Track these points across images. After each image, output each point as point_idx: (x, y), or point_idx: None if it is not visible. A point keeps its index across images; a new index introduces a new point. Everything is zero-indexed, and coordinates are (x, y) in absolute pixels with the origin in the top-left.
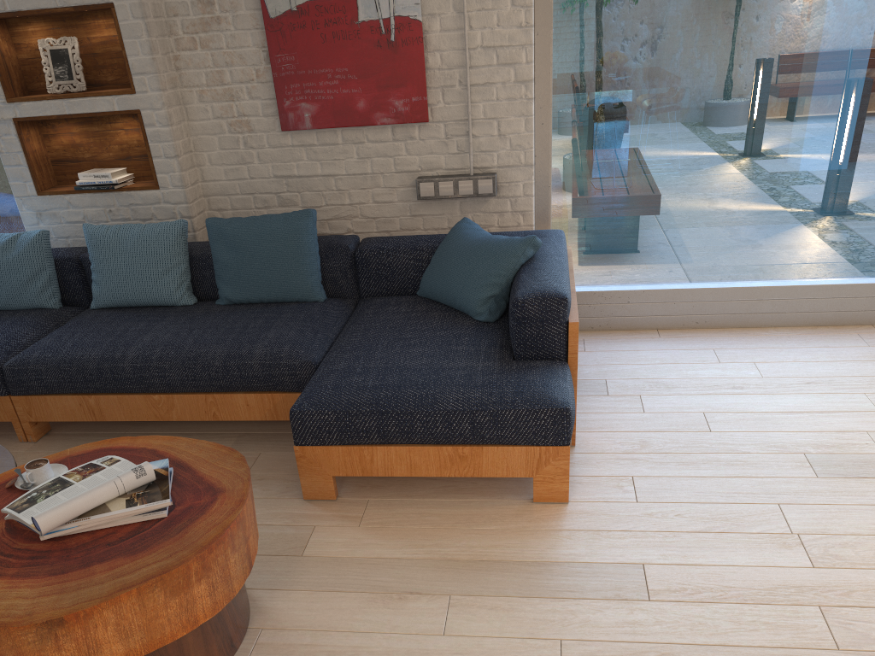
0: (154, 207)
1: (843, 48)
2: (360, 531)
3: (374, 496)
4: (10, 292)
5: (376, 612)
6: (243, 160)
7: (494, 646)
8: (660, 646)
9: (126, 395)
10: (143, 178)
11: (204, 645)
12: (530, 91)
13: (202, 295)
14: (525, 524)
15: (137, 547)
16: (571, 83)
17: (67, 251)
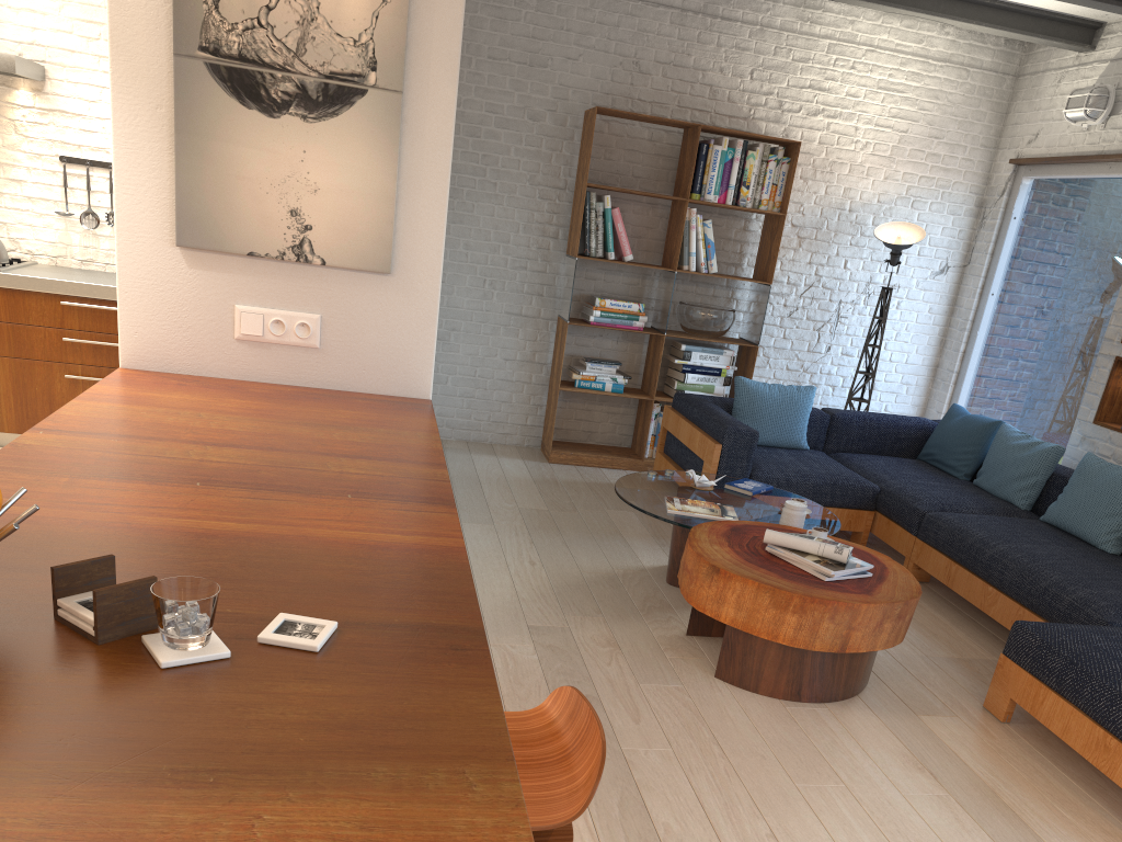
0: None
1: None
2: (975, 739)
3: (1030, 742)
4: (1000, 480)
5: (893, 757)
6: None
7: (914, 821)
8: None
9: (974, 575)
10: None
11: (778, 667)
12: None
13: None
14: (1097, 837)
15: (789, 577)
16: None
17: (1069, 472)
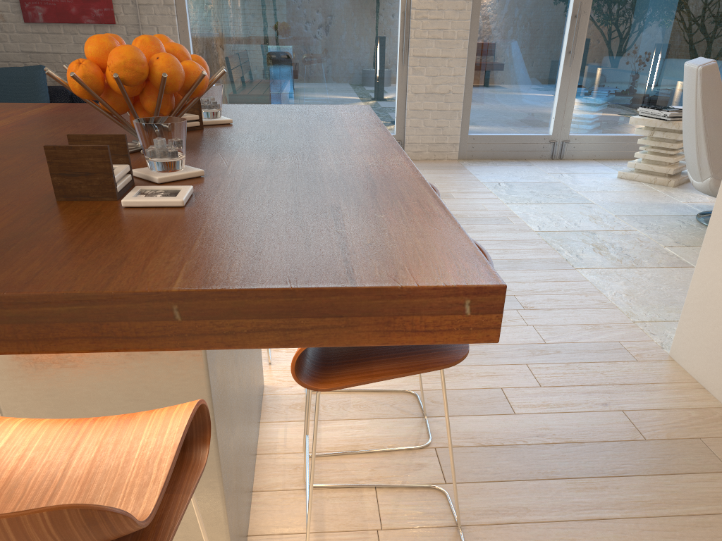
0: None
1: (338, 3)
2: None
3: None
4: None
5: None
6: (1, 39)
7: None
8: None
9: None
10: None
11: None
12: (173, 11)
13: None
14: None
15: None
16: (198, 9)
17: None
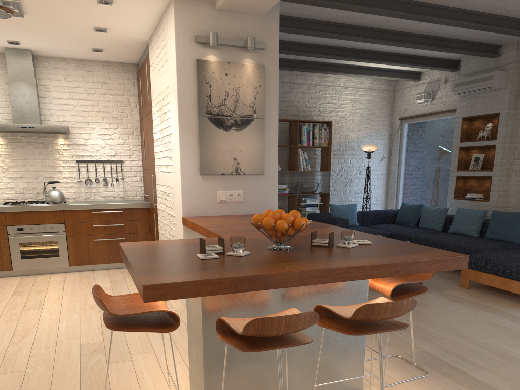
0: (485, 207)
1: None
2: (463, 293)
3: (479, 291)
4: (429, 223)
5: (444, 300)
6: None
7: (462, 312)
8: (505, 326)
9: None
10: (488, 198)
11: None
12: None
13: (483, 236)
14: (513, 307)
15: None
16: None
17: (452, 215)
